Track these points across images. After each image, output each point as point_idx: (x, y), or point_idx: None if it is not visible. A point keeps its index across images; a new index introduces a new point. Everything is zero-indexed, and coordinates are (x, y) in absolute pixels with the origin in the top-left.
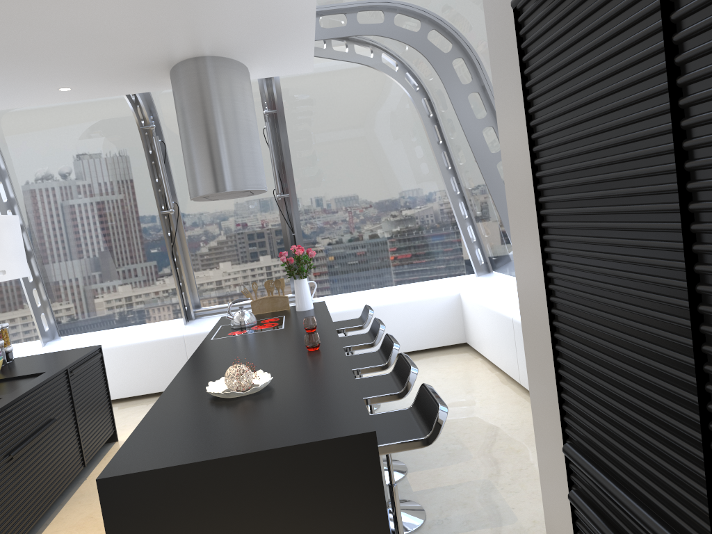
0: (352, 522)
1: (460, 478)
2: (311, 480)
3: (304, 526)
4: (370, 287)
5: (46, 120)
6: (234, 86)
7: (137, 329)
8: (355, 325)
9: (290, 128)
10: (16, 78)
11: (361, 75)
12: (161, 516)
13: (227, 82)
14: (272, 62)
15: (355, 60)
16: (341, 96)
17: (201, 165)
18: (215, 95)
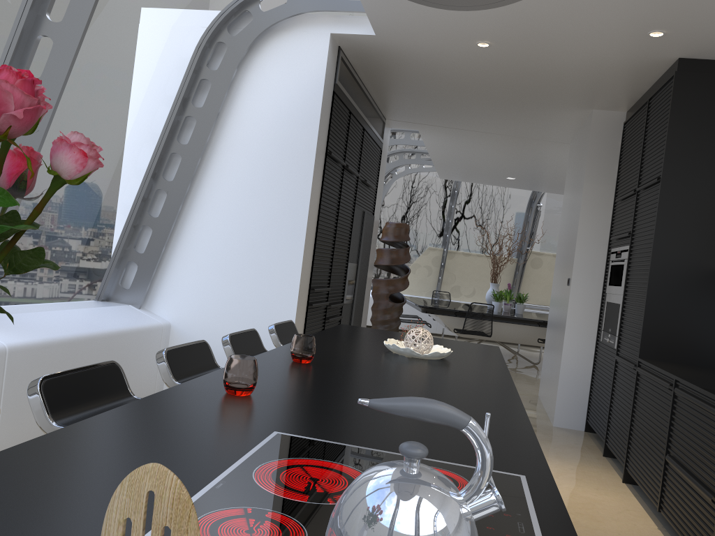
0: None
1: None
2: None
3: None
4: None
5: None
6: None
7: None
8: None
9: None
10: None
11: None
12: None
13: None
14: None
15: None
16: None
17: None
18: None
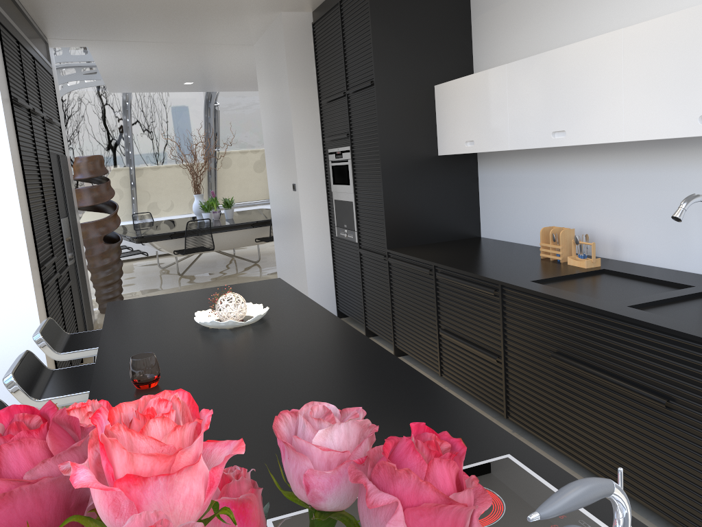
0: None
1: None
2: None
3: None
4: None
5: None
6: None
7: None
8: None
9: None
10: None
11: None
12: None
13: None
14: None
15: None
16: None
17: None
18: None
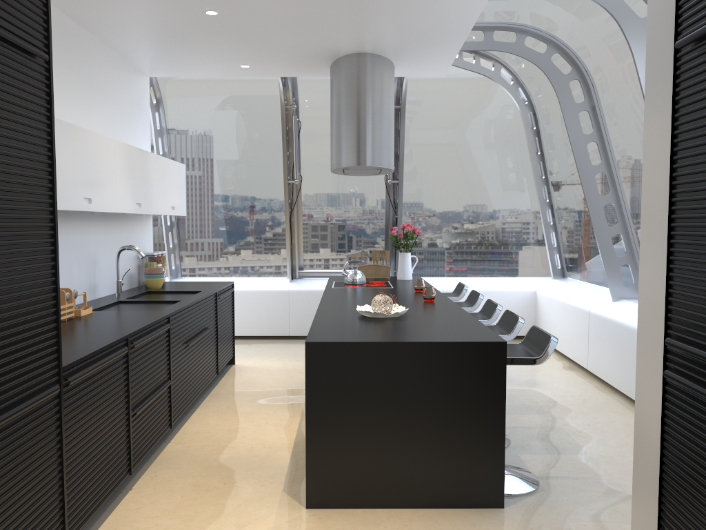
0: (478, 406)
1: (537, 423)
2: (454, 369)
3: (443, 402)
4: (453, 274)
5: (206, 90)
6: (385, 80)
7: (248, 280)
8: (450, 296)
9: (408, 124)
10: (216, 53)
11: (479, 85)
12: (345, 376)
13: (380, 76)
14: (416, 65)
15: (479, 71)
16: (457, 102)
17: (349, 142)
18: (370, 86)
